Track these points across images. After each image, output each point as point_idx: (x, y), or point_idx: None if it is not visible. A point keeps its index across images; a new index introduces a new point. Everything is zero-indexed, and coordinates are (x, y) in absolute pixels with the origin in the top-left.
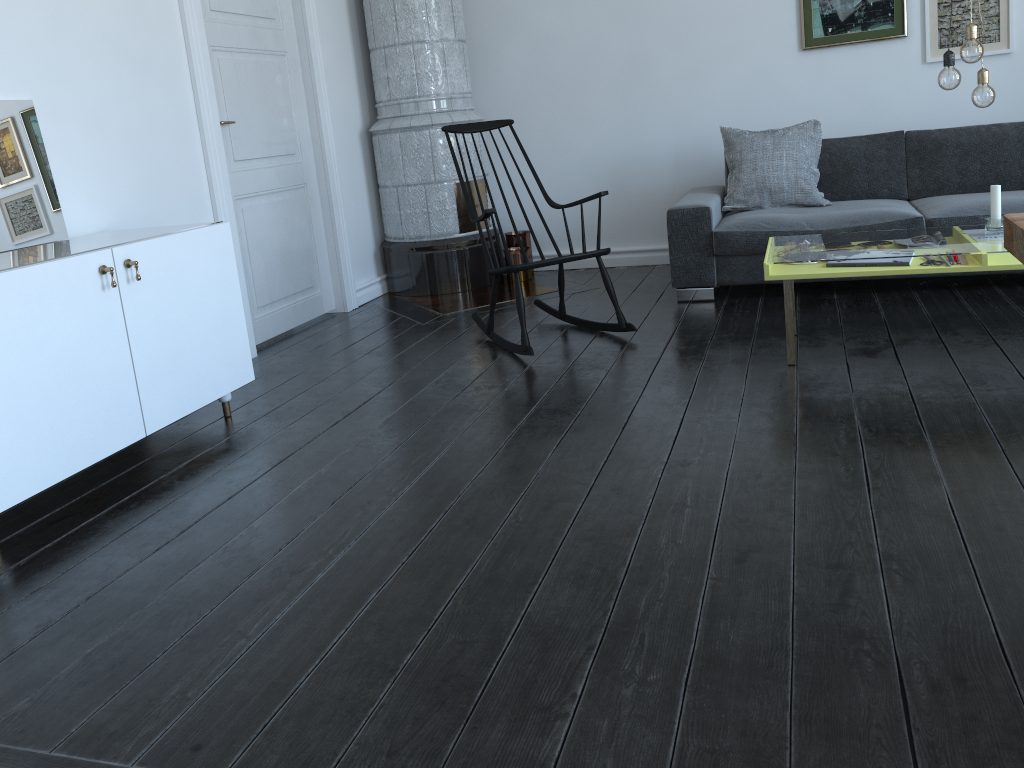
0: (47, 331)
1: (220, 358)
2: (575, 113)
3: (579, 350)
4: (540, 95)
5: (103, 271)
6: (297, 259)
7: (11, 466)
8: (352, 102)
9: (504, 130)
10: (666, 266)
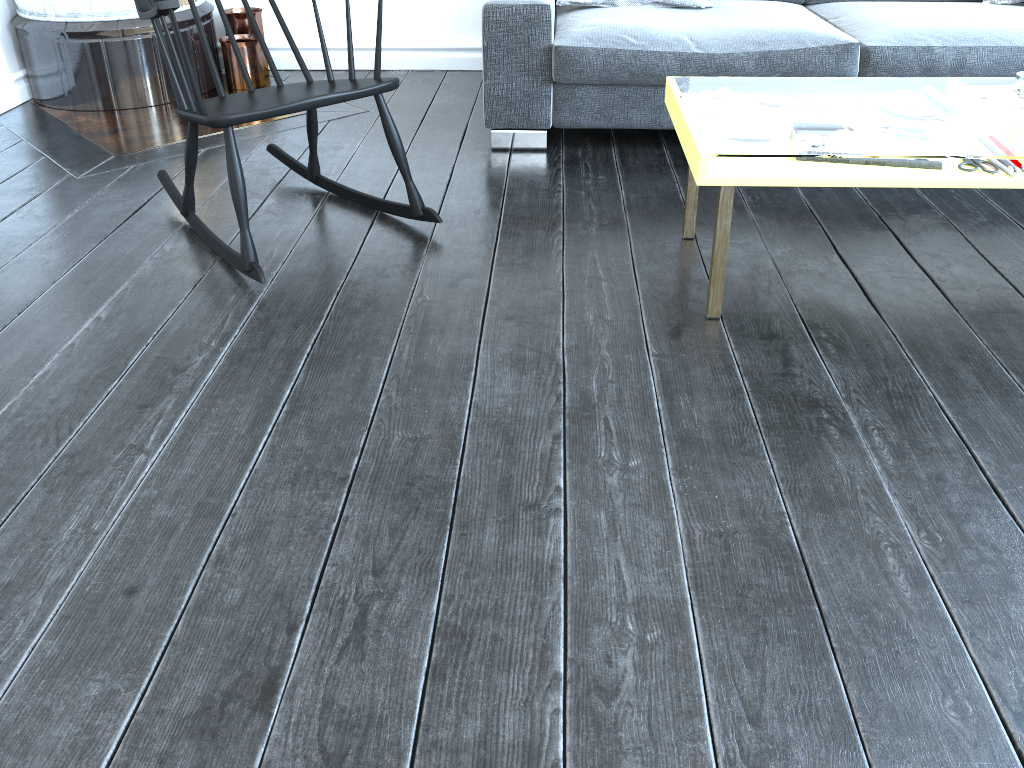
0: None
1: None
2: None
3: (346, 261)
4: None
5: None
6: None
7: None
8: None
9: None
10: (462, 74)
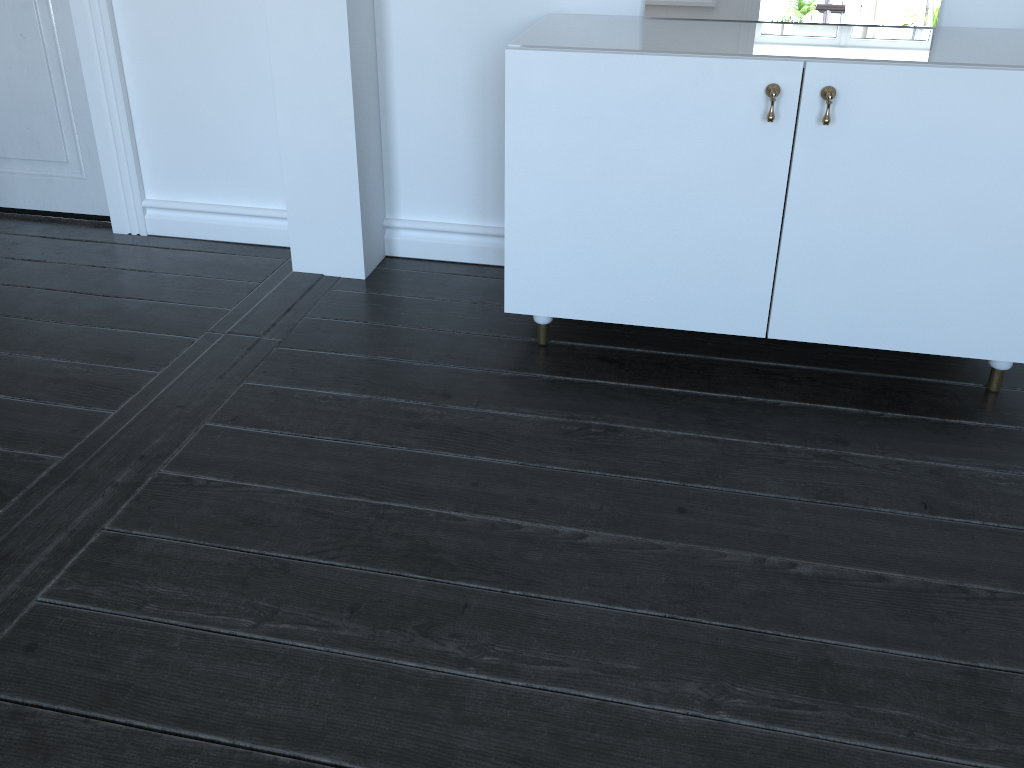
0: (646, 146)
1: (981, 300)
2: None
3: None
4: None
5: (767, 93)
6: None
7: (550, 276)
8: None
9: None
10: None
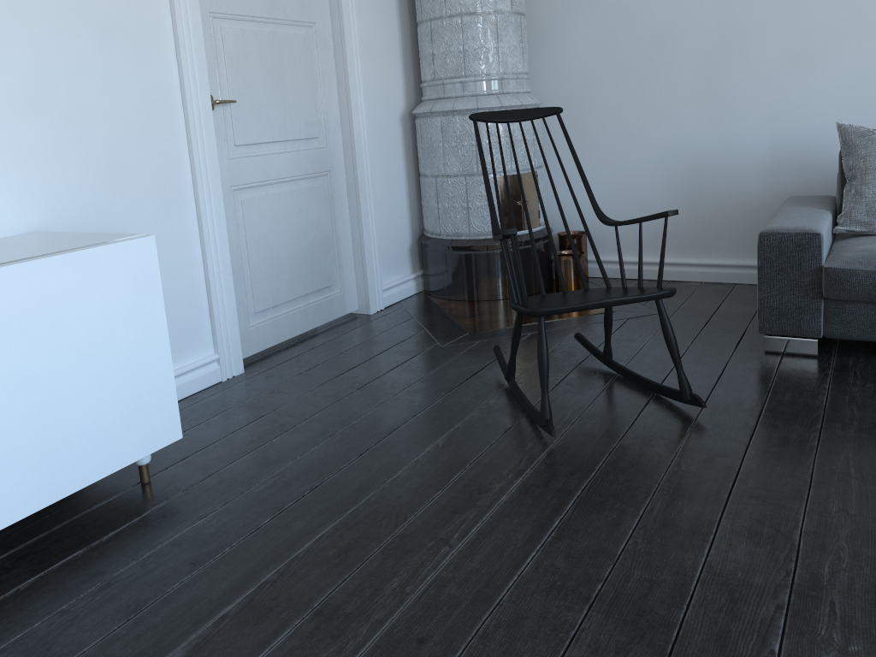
0: None
1: (124, 417)
2: (648, 99)
3: (621, 429)
4: (608, 77)
5: None
6: (312, 256)
7: None
8: (394, 81)
9: (565, 116)
10: (749, 287)
